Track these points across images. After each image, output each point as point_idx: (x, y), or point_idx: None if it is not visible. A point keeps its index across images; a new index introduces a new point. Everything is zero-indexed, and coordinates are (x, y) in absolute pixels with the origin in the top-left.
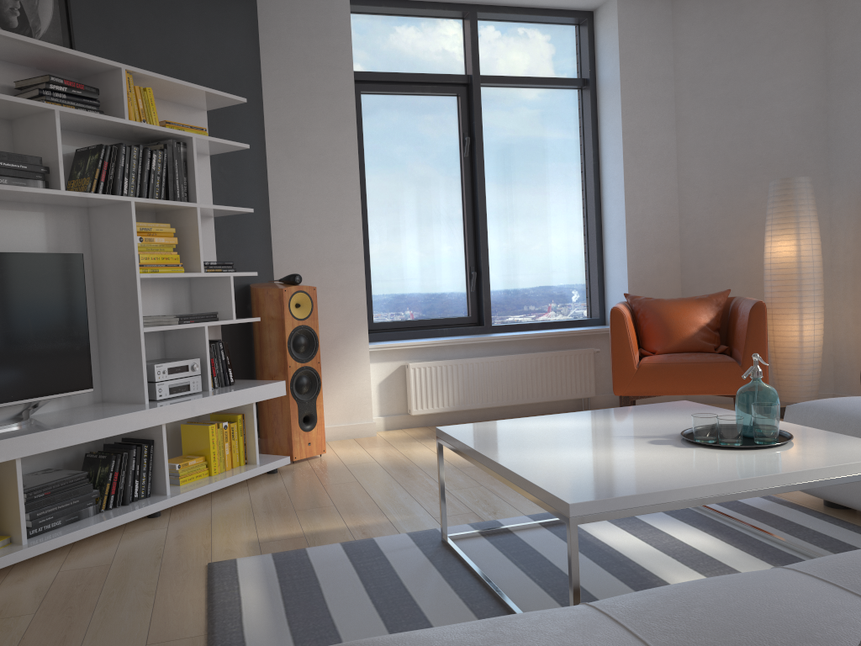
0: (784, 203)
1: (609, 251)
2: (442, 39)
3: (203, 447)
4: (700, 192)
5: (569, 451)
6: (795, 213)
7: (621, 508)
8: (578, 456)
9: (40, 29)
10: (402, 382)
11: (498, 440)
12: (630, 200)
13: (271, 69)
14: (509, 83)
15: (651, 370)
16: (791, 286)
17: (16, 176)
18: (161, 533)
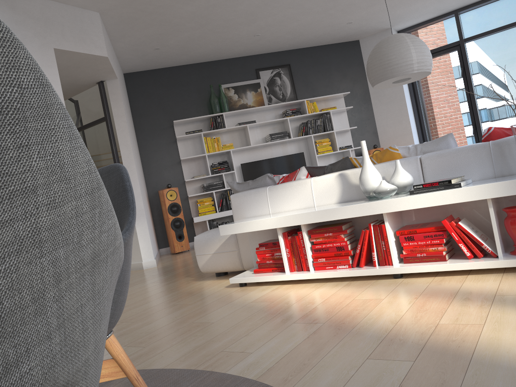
0: None
1: None
2: (446, 28)
3: None
4: None
5: None
6: None
7: None
8: None
9: (287, 96)
10: None
11: None
12: None
13: None
14: (480, 37)
15: None
16: None
17: (280, 137)
18: None
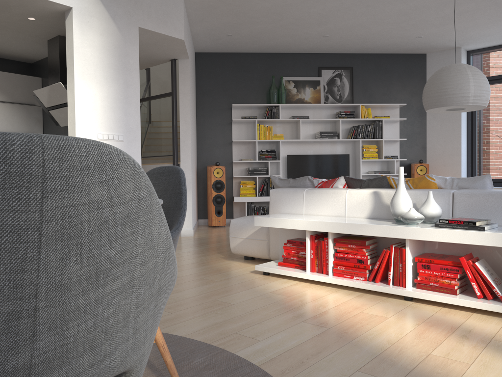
0: None
1: None
2: None
3: None
4: None
5: None
6: None
7: None
8: None
9: (344, 97)
10: None
11: None
12: None
13: None
14: None
15: None
16: None
17: (330, 136)
18: None
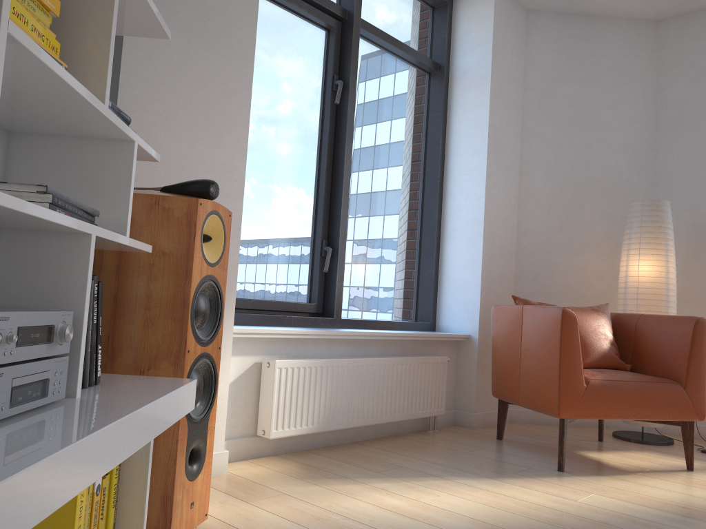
0: (655, 223)
1: (451, 249)
2: None
3: None
4: (540, 203)
5: None
6: (665, 234)
7: None
8: None
9: None
10: (253, 387)
11: None
12: (488, 197)
13: None
14: (380, 38)
15: (600, 388)
16: (660, 307)
17: None
18: None
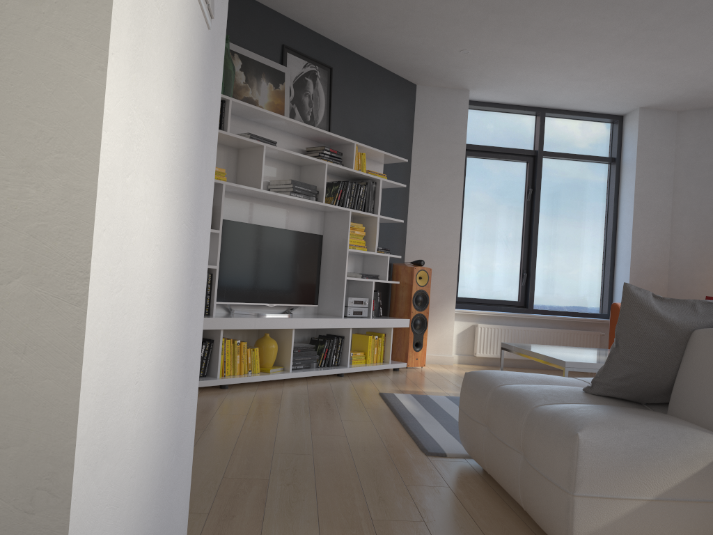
0: None
1: (618, 270)
2: (521, 127)
3: (364, 347)
4: (686, 238)
5: (570, 353)
6: None
7: (589, 368)
8: (574, 355)
9: (318, 121)
10: (472, 335)
11: (534, 348)
12: (635, 238)
13: (418, 141)
14: (561, 157)
15: None
16: None
17: (306, 194)
18: (348, 381)
